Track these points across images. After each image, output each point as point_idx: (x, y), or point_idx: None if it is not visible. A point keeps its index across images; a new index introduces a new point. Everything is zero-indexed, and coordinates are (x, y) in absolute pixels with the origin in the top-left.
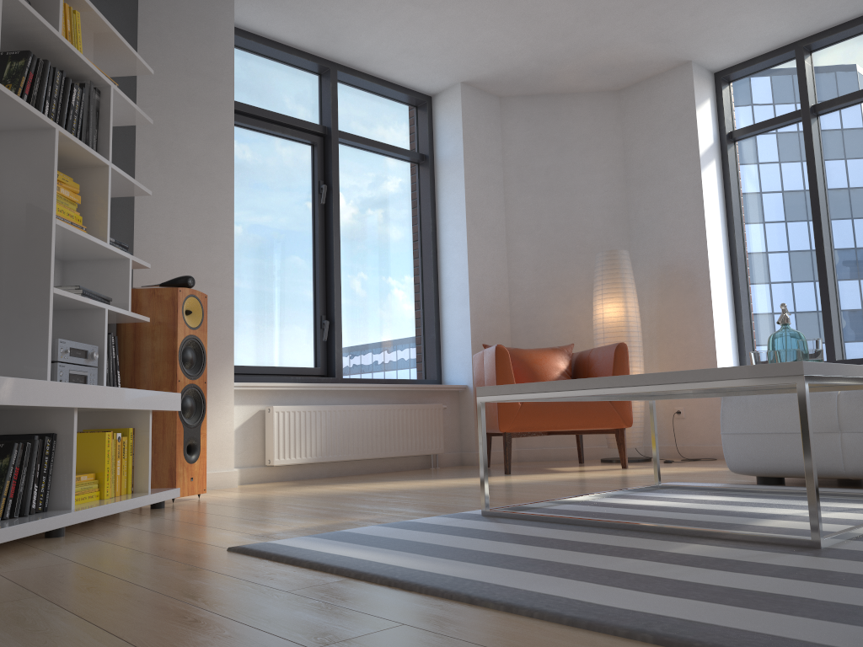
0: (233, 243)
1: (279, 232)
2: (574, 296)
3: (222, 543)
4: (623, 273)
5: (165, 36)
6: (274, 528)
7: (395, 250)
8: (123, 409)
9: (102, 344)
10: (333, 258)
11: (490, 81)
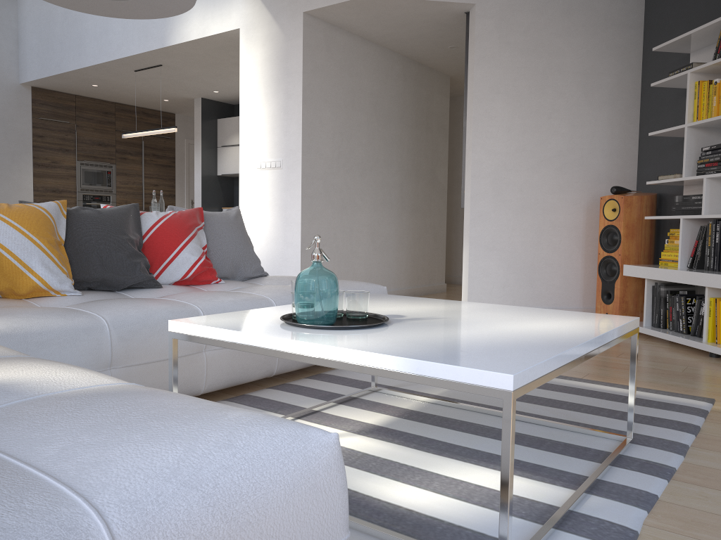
0: None
1: None
2: None
3: None
4: None
5: None
6: None
7: None
8: None
9: None
10: None
11: None
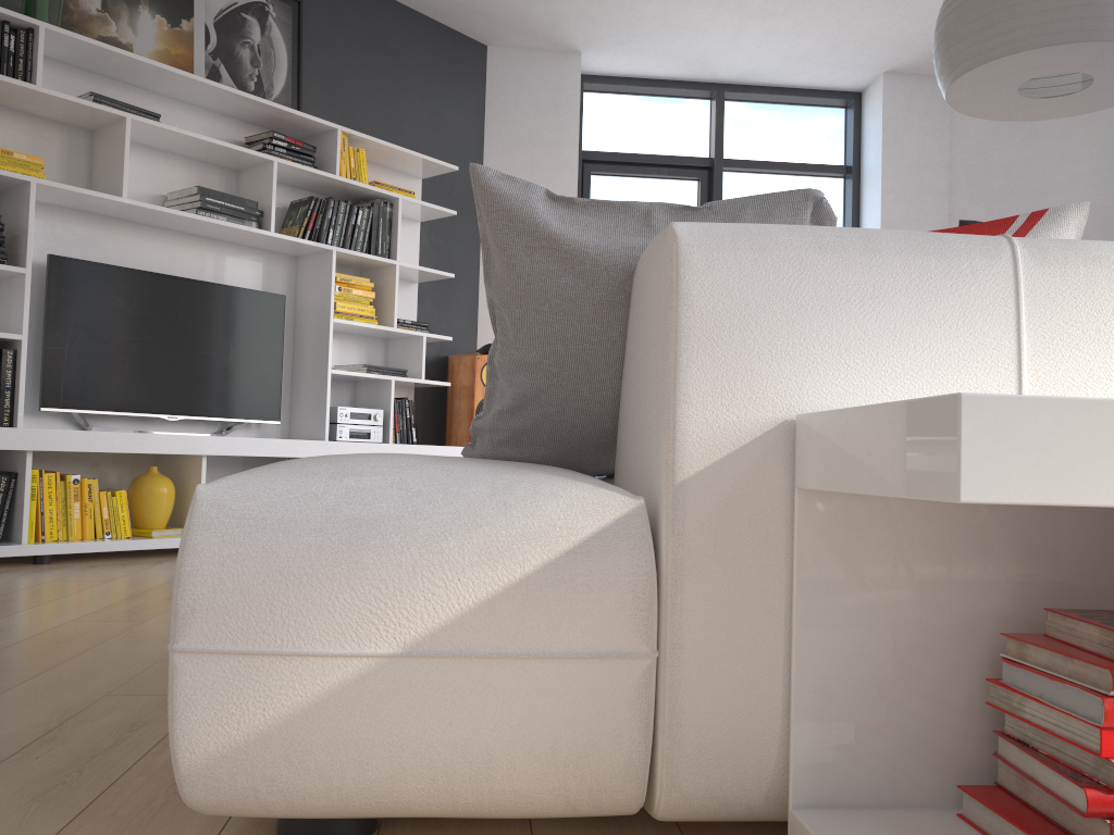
0: None
1: None
2: None
3: None
4: None
5: (510, 114)
6: None
7: None
8: None
9: (389, 407)
10: None
11: (920, 64)
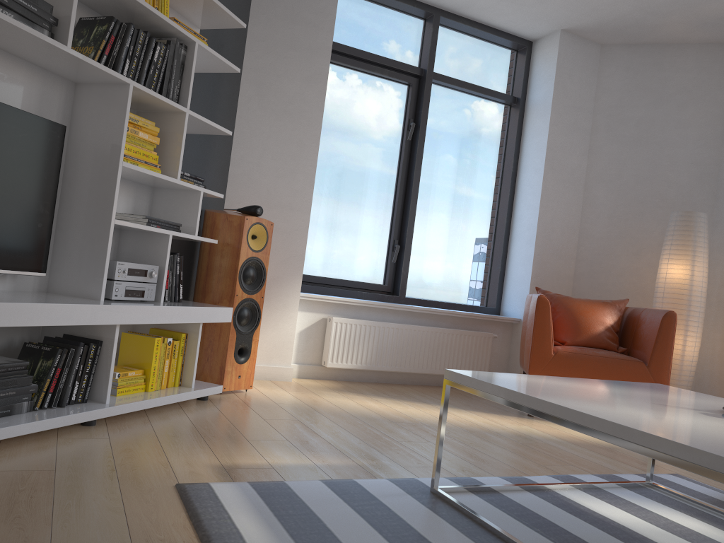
0: (314, 174)
1: (366, 163)
2: (644, 249)
3: (183, 472)
4: (695, 236)
5: None
6: (247, 458)
7: (474, 186)
8: (165, 323)
9: (164, 263)
10: (411, 190)
11: (590, 29)
